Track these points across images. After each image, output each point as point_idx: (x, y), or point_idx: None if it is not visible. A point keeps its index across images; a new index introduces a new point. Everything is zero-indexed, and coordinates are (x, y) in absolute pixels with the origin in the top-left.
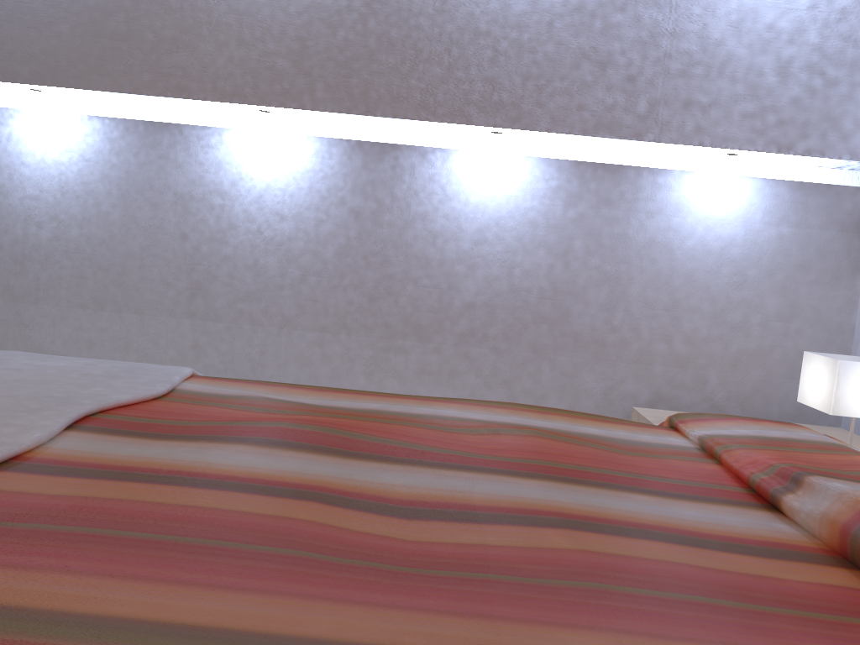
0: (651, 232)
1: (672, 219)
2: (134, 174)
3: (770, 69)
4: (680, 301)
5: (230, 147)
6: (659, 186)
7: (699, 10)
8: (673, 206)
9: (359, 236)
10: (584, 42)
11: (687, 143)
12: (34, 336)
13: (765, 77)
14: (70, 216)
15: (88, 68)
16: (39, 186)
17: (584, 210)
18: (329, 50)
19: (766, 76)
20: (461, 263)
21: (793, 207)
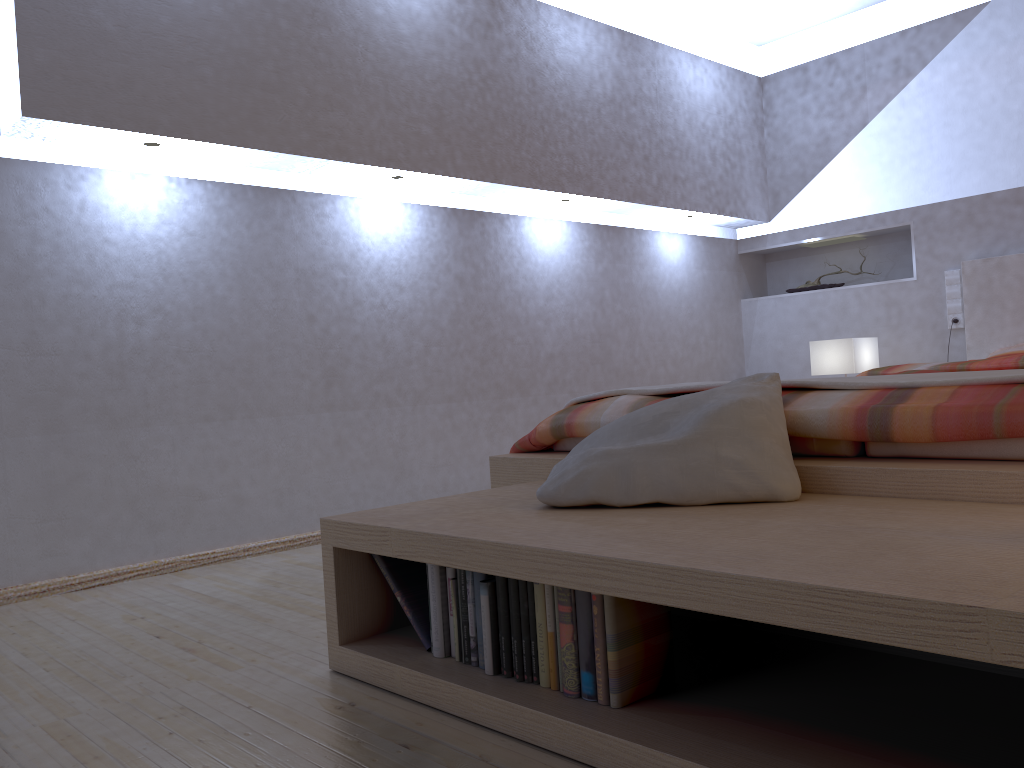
0: (644, 279)
1: (653, 268)
2: (249, 249)
3: (707, 154)
4: (666, 332)
5: (345, 216)
6: (643, 243)
7: (671, 109)
8: (652, 258)
9: (465, 301)
10: (619, 127)
11: (679, 207)
12: (150, 469)
13: (706, 160)
14: (179, 305)
15: (241, 122)
16: (133, 270)
17: (607, 265)
18: (461, 120)
19: (706, 159)
20: (540, 318)
21: (706, 255)
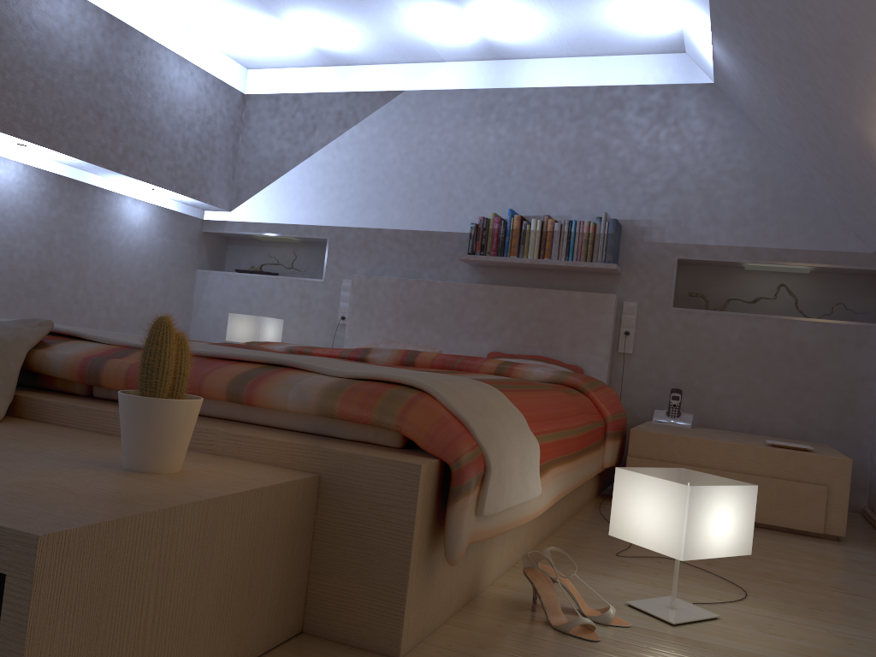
0: (101, 233)
1: (112, 226)
2: None
3: (180, 142)
4: (115, 283)
5: None
6: (106, 201)
7: (150, 95)
8: (113, 216)
9: None
10: (91, 96)
11: (142, 179)
12: None
13: (178, 147)
14: None
15: None
16: None
17: (62, 212)
18: None
19: (178, 146)
20: None
21: (170, 225)
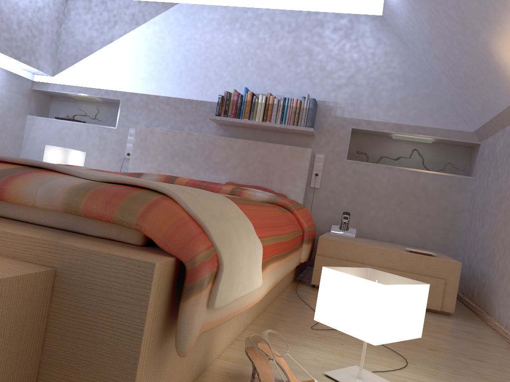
0: None
1: None
2: None
3: (15, 22)
4: None
5: None
6: None
7: None
8: None
9: None
10: None
11: None
12: None
13: (13, 25)
14: None
15: None
16: None
17: None
18: None
19: (14, 24)
20: None
21: (7, 82)
